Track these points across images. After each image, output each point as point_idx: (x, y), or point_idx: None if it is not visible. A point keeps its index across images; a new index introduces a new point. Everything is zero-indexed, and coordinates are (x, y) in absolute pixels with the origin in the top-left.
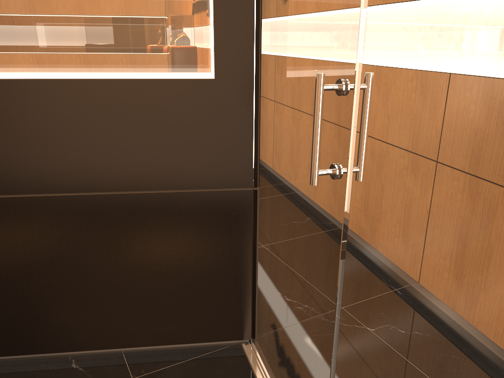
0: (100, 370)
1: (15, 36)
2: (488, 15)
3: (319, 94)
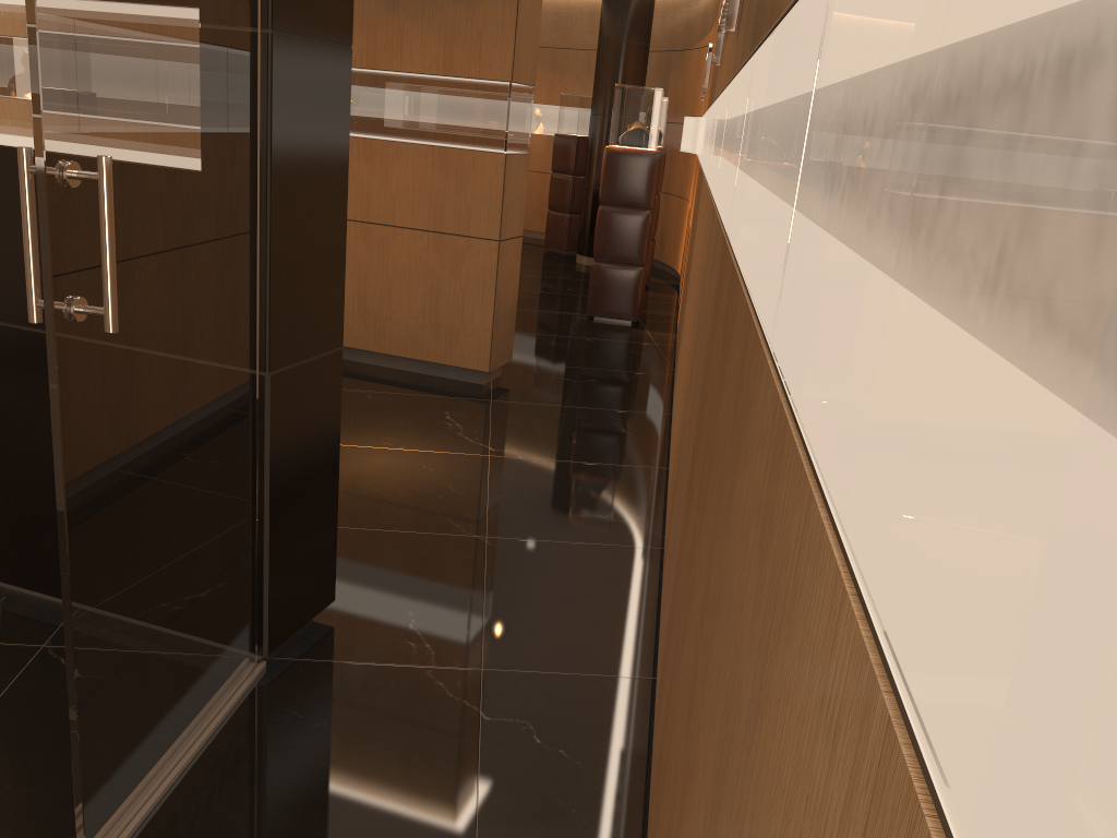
0: (18, 621)
1: None
2: (744, 105)
3: (21, 179)
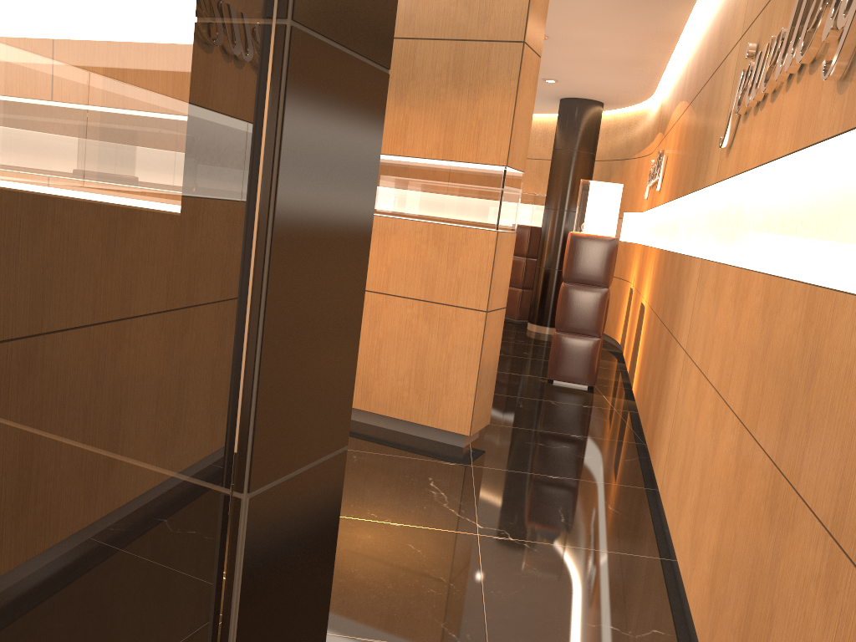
0: None
1: None
2: None
3: None
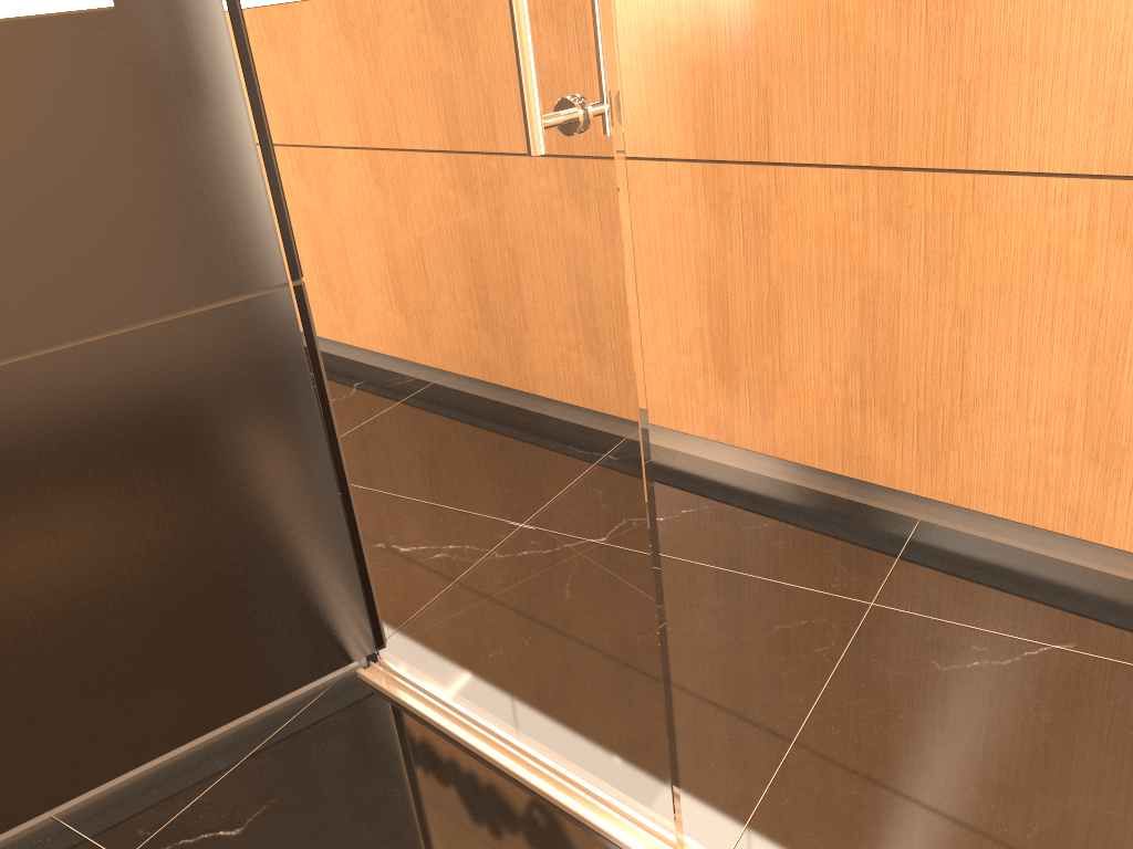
0: None
1: None
2: None
3: None
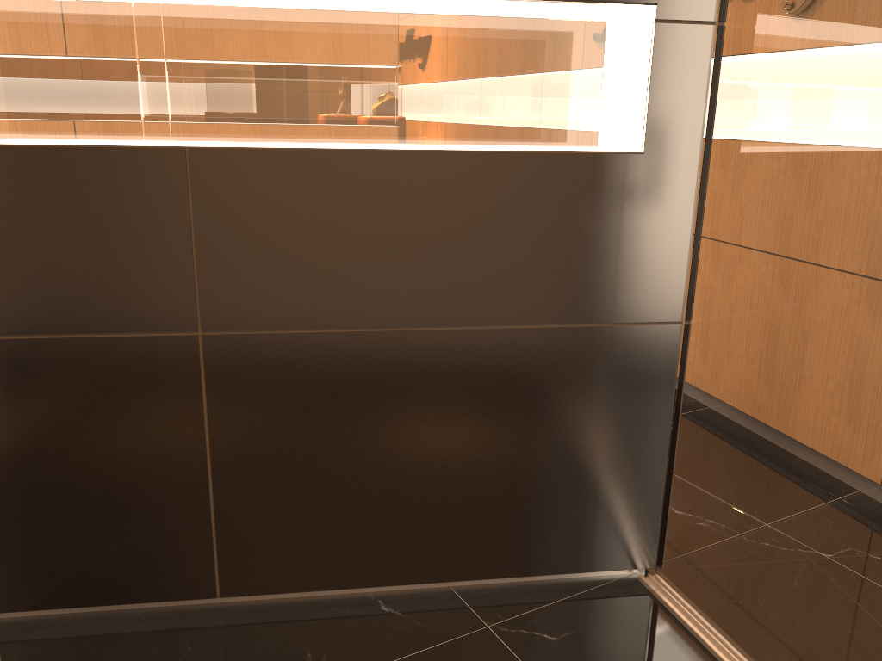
0: (430, 615)
1: (364, 85)
2: None
3: None
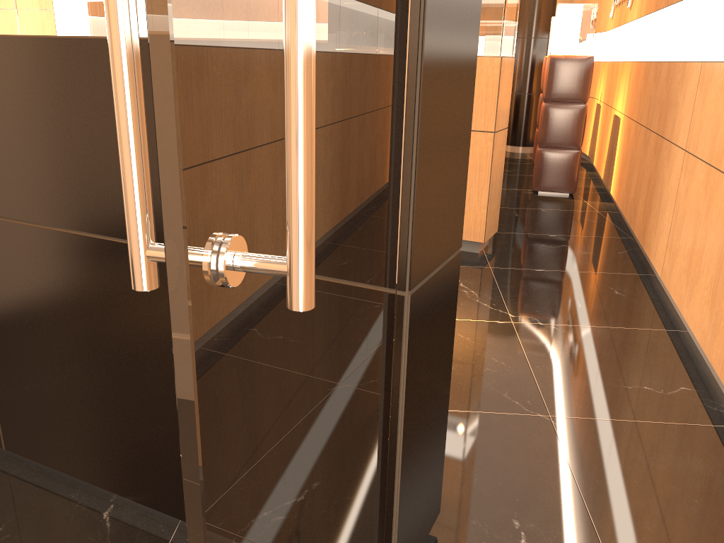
0: (126, 539)
1: None
2: None
3: None
